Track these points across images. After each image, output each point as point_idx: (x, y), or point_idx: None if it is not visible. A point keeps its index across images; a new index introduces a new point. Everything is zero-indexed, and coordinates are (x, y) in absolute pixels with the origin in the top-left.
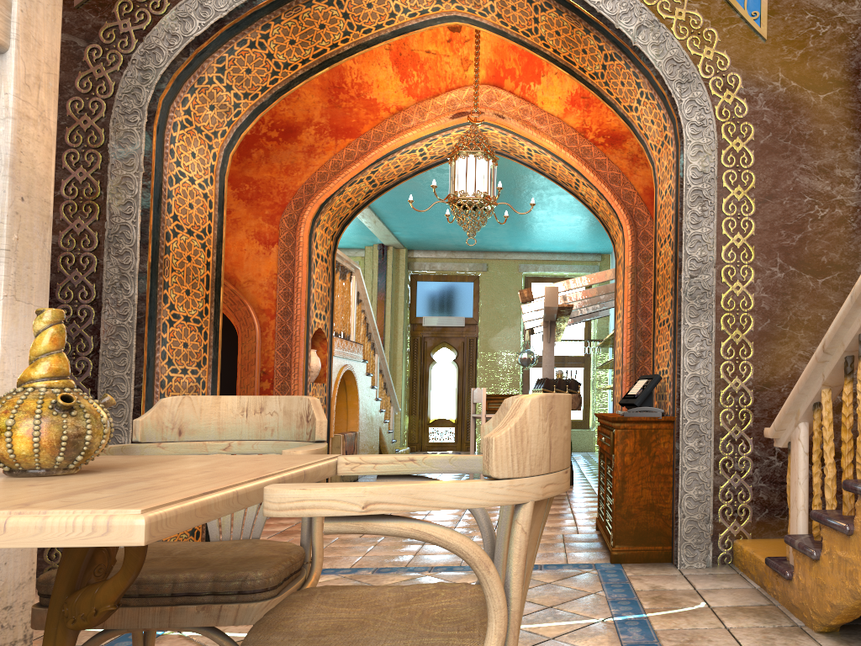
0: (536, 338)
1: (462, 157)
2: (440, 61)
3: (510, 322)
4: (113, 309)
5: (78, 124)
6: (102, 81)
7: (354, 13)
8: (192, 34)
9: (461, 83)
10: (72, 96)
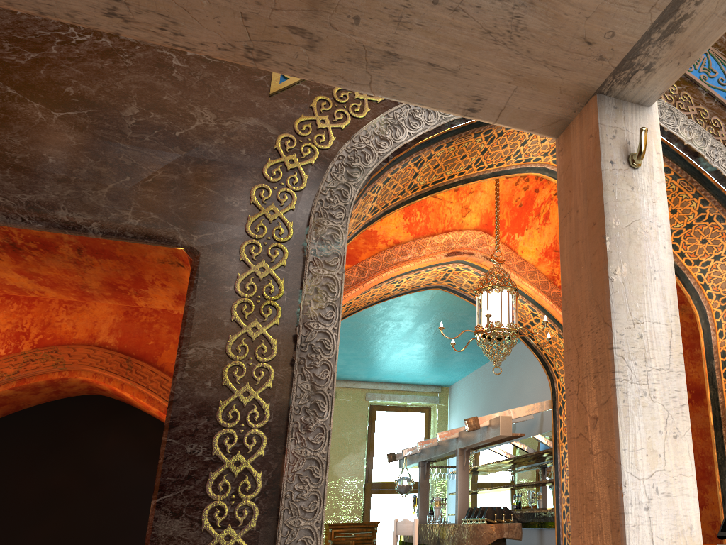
0: (379, 464)
1: (497, 291)
2: (443, 206)
3: (355, 448)
4: (302, 435)
5: (263, 214)
6: (293, 171)
7: (489, 151)
8: (402, 141)
9: (457, 227)
10: (257, 182)
